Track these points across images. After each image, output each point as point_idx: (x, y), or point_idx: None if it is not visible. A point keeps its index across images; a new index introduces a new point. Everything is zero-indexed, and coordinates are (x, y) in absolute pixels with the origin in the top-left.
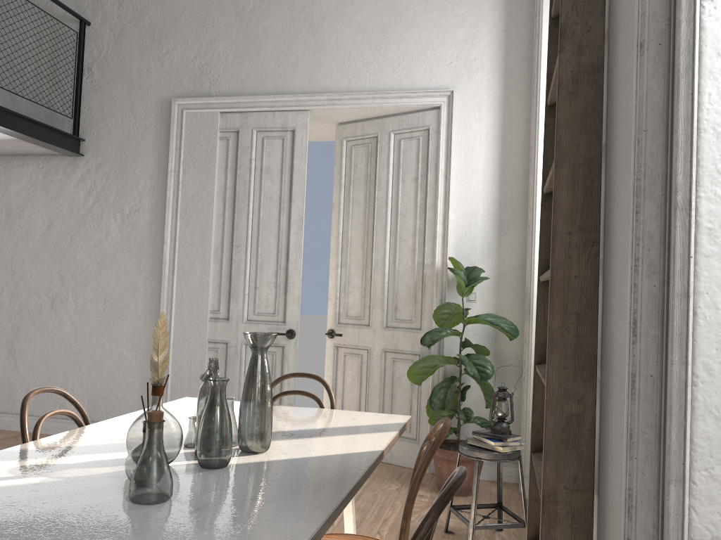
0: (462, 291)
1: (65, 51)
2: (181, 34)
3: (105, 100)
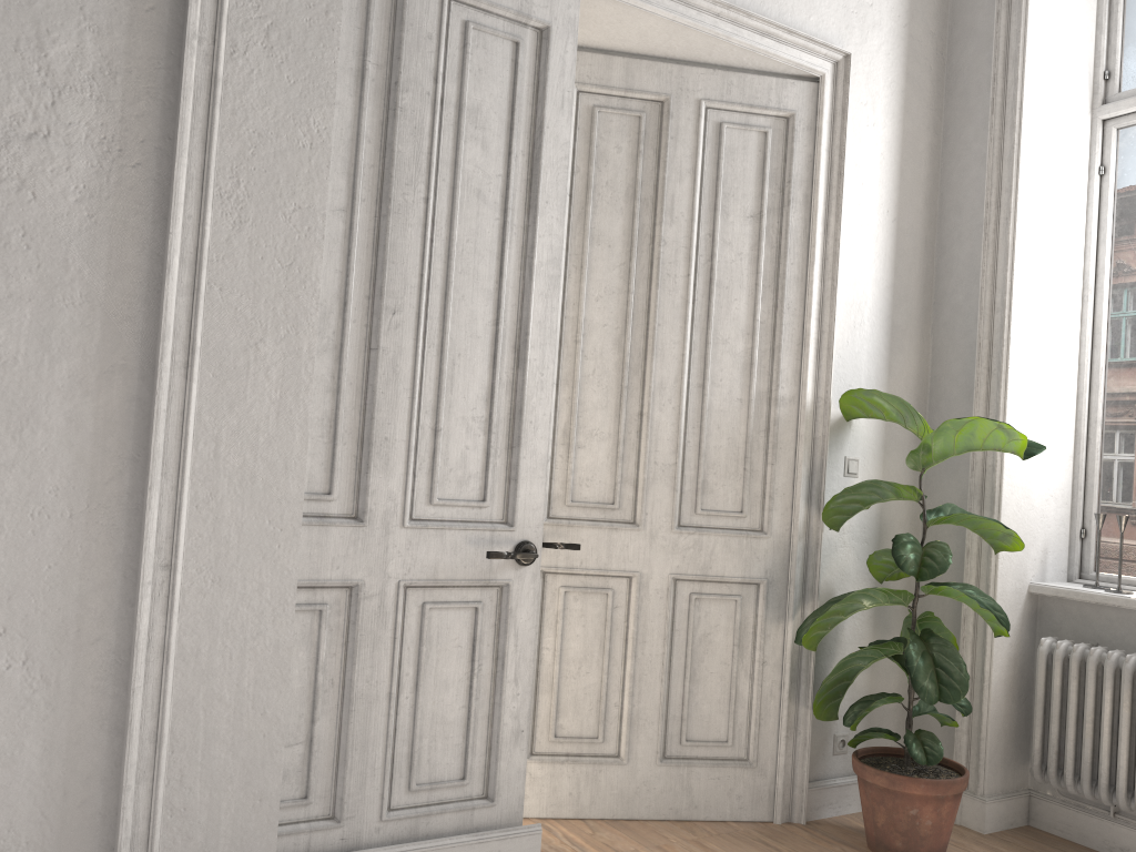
0: (925, 461)
1: None
2: None
3: None
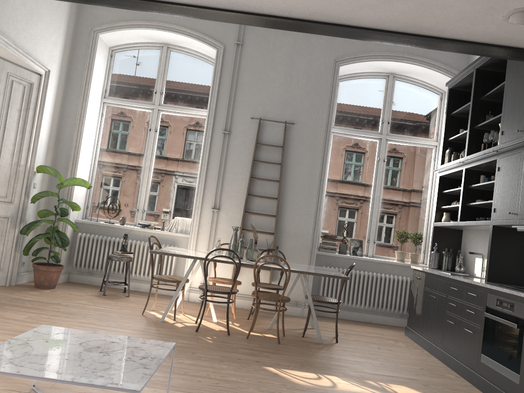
0: (61, 186)
1: None
2: None
3: None
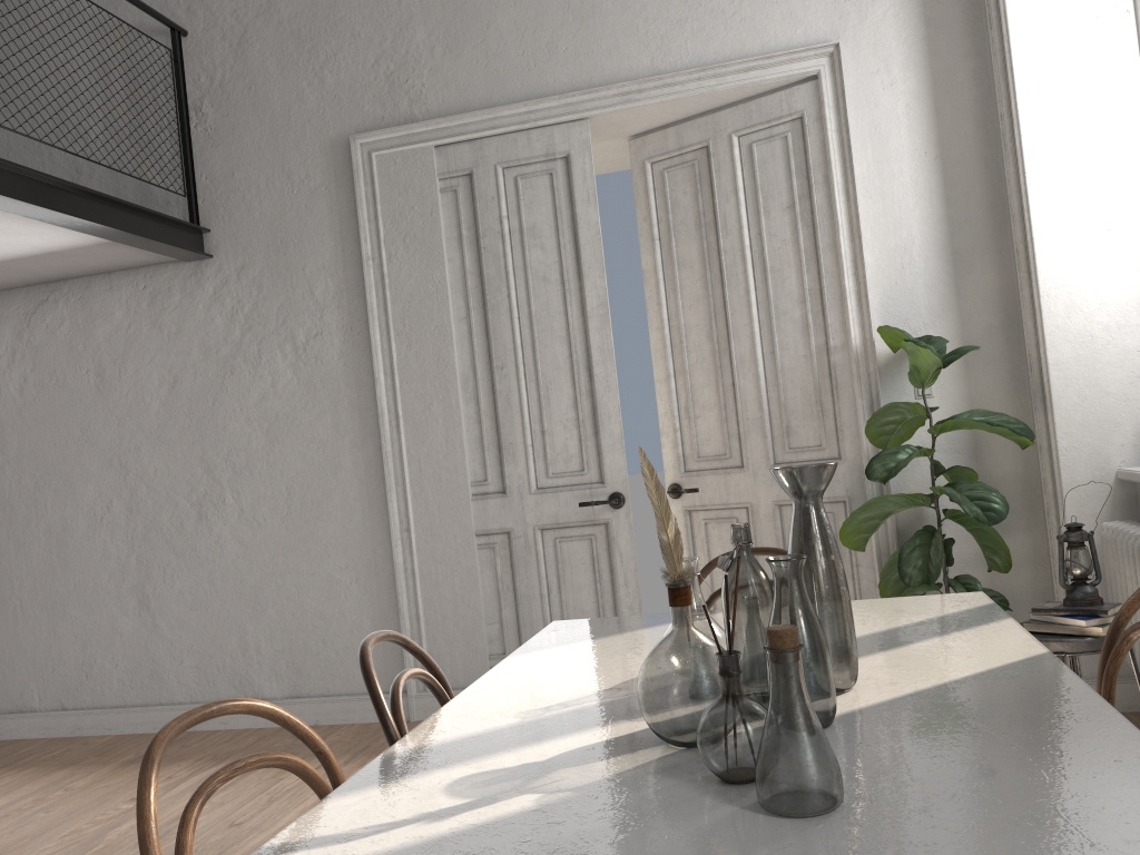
0: (922, 379)
1: (158, 83)
2: (346, 25)
3: (233, 158)
